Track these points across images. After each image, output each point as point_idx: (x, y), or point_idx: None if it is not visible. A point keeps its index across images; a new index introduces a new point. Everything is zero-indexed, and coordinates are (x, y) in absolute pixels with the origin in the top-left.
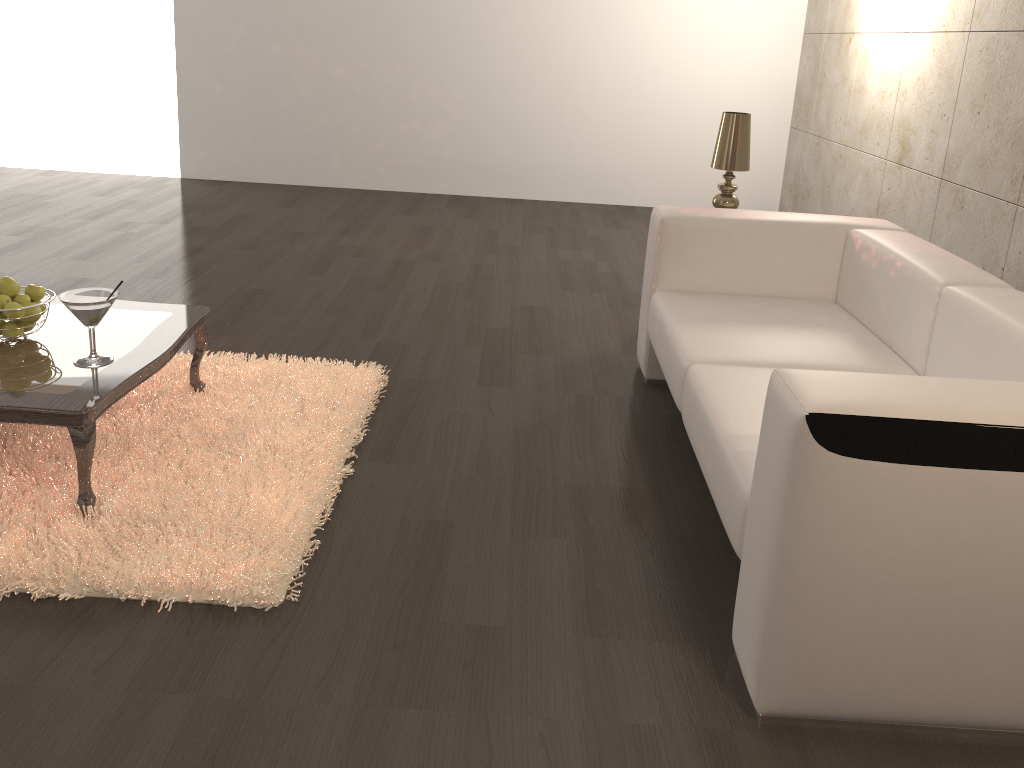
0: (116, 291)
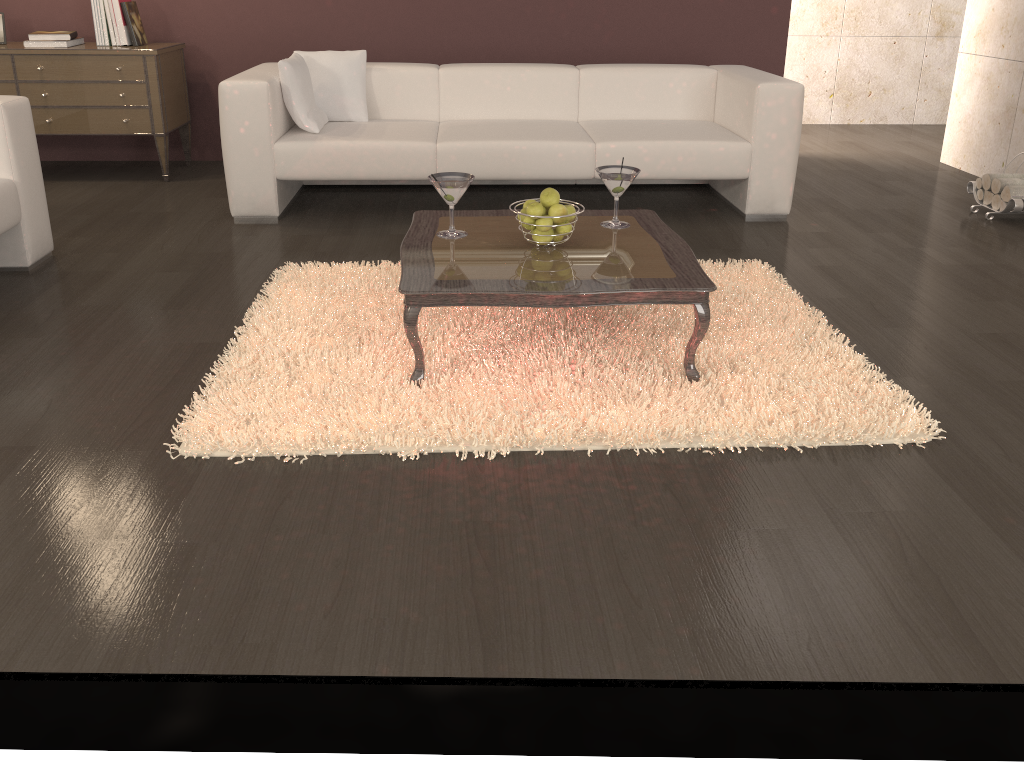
0: (435, 181)
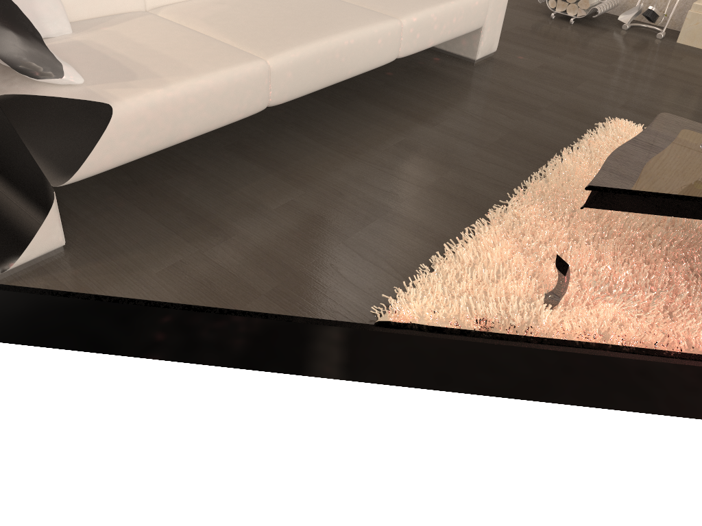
0: None
